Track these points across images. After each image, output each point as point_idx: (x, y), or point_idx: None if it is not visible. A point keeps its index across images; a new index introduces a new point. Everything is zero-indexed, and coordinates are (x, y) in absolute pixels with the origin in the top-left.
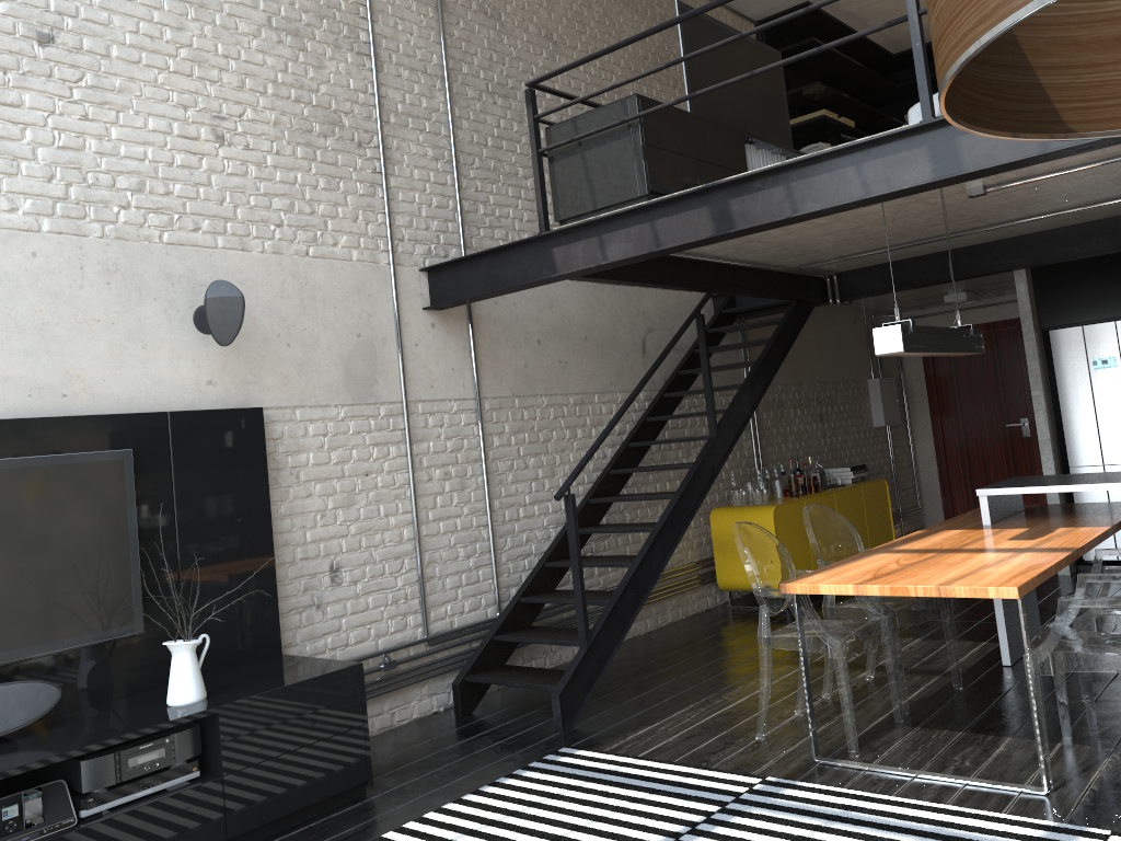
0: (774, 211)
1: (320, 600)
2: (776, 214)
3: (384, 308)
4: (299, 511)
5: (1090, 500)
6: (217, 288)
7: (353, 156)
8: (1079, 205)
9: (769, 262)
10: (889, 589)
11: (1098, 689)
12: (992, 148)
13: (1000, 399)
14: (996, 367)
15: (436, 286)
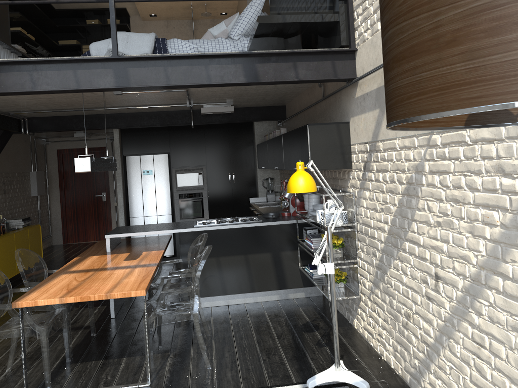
0: (21, 85)
1: None
2: (22, 87)
3: None
4: None
5: None
6: None
7: None
8: (152, 105)
9: None
10: (80, 298)
11: None
12: (145, 77)
13: (93, 183)
14: None
15: None
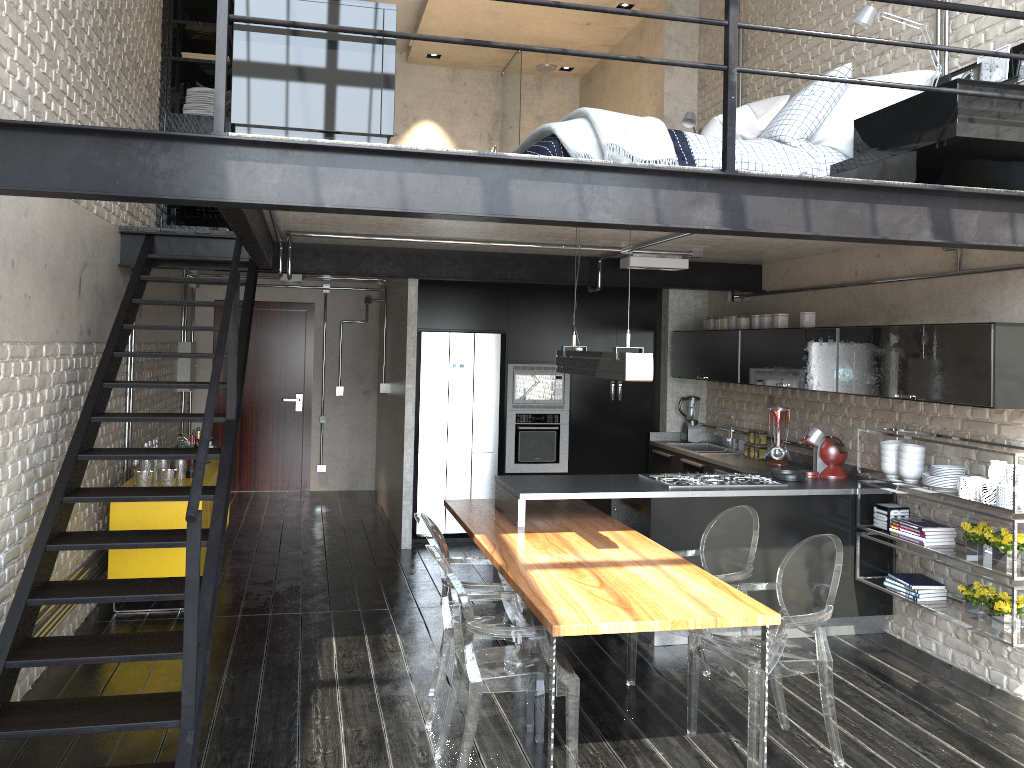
0: (560, 209)
1: None
2: (563, 212)
3: None
4: None
5: (432, 483)
6: None
7: None
8: (559, 244)
9: (282, 222)
10: (670, 624)
11: (618, 671)
12: (770, 215)
13: (281, 374)
14: (283, 344)
15: None
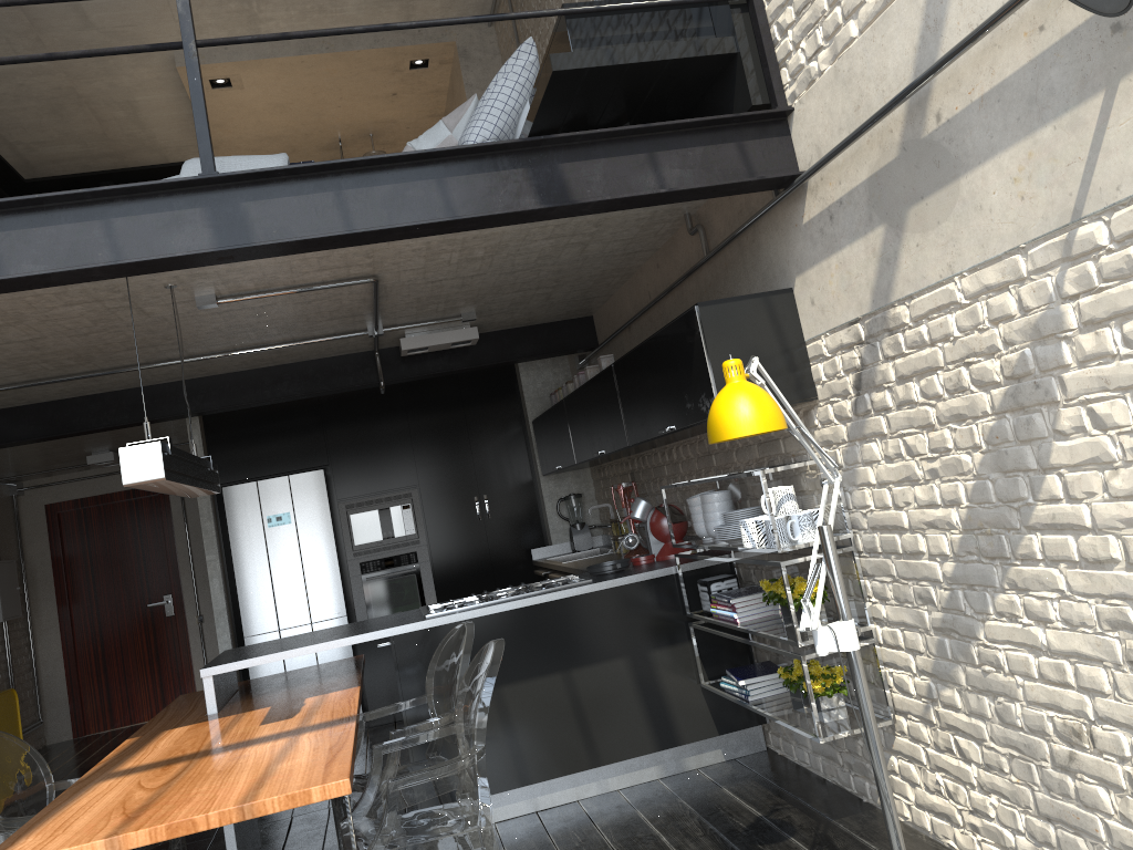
0: None
1: None
2: None
3: None
4: None
5: (267, 671)
6: None
7: None
8: (286, 341)
9: None
10: (166, 830)
11: None
12: (289, 221)
13: (141, 575)
14: (138, 539)
15: None
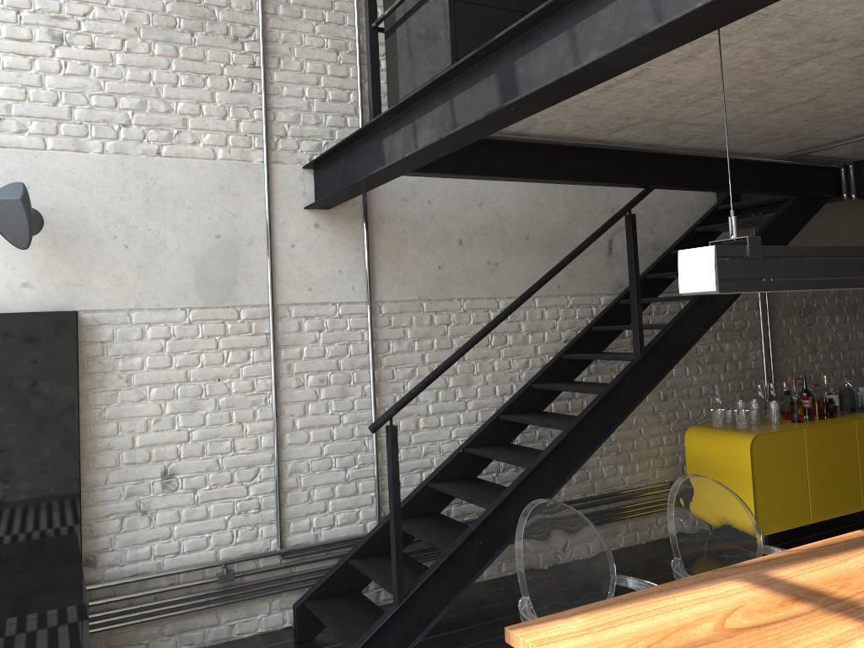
0: (557, 72)
1: (146, 506)
2: (559, 75)
3: (254, 208)
4: (127, 416)
5: None
6: (2, 191)
7: (225, 51)
8: None
9: (736, 149)
10: None
11: None
12: None
13: None
14: None
15: (317, 184)
